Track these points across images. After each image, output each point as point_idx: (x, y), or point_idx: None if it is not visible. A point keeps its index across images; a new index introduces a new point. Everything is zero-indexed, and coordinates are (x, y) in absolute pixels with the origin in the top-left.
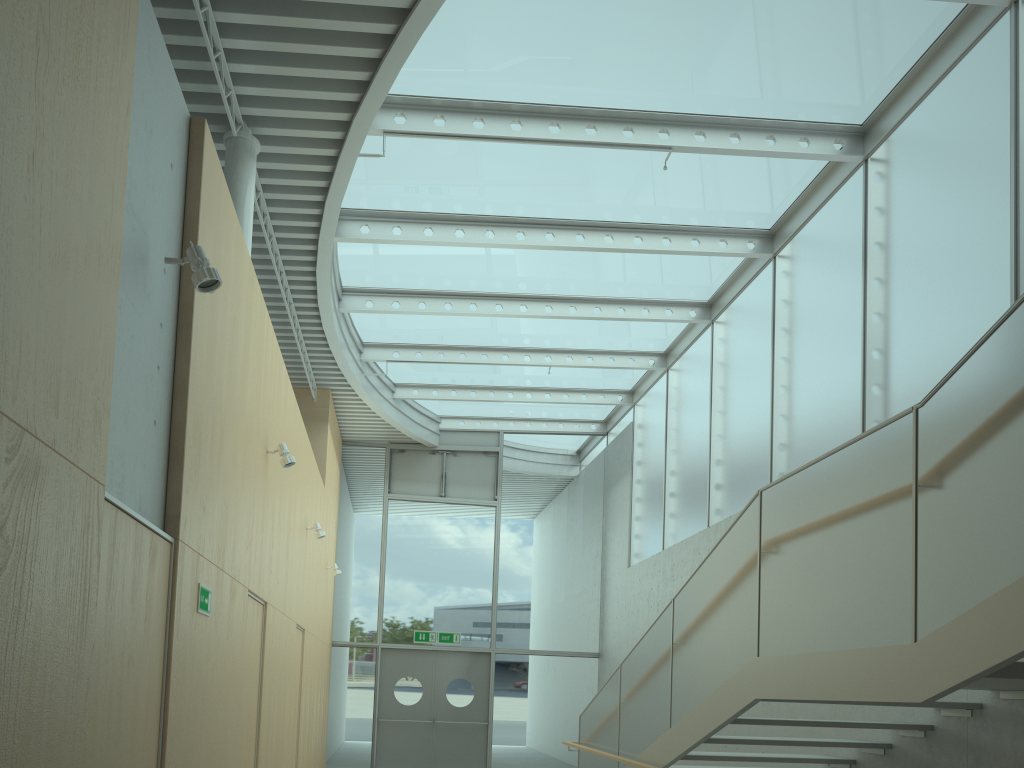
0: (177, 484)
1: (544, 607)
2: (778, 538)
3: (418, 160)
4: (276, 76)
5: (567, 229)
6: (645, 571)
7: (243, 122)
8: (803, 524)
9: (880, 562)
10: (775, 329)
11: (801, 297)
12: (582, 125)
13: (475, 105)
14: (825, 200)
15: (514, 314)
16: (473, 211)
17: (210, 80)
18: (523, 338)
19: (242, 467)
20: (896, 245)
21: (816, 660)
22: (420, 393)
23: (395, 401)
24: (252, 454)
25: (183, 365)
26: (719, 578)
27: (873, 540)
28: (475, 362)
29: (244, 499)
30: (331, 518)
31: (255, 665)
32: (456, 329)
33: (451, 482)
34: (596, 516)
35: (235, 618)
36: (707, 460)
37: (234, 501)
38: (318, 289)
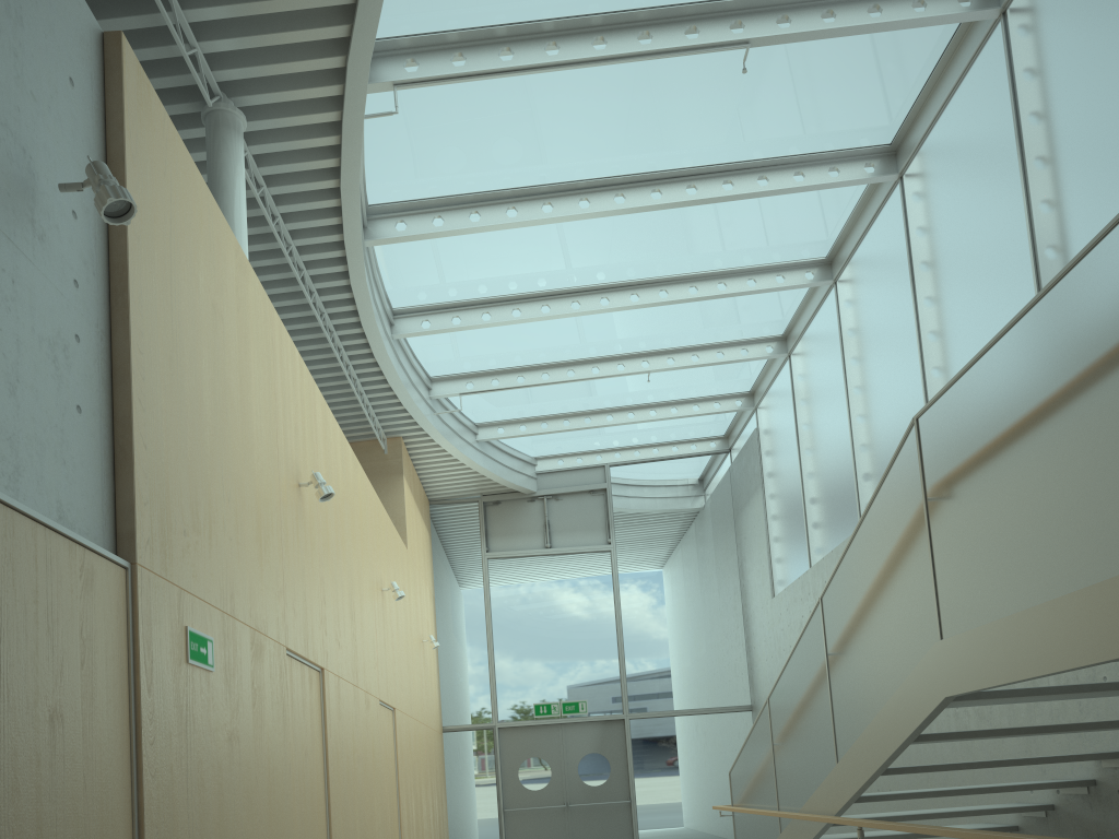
0: (128, 492)
1: (680, 659)
2: (949, 472)
3: (446, 123)
4: (246, 21)
5: (639, 186)
6: (792, 597)
7: (222, 93)
8: (982, 439)
9: (1109, 450)
10: (913, 264)
11: (941, 213)
12: (633, 34)
13: (499, 32)
14: (956, 83)
15: (594, 309)
16: (523, 182)
17: (170, 40)
18: (612, 343)
19: (255, 494)
20: (1060, 102)
21: (1027, 621)
22: (506, 431)
23: (479, 444)
24: (272, 482)
25: (122, 341)
26: (876, 552)
27: (1093, 422)
28: (561, 380)
29: (264, 535)
30: (422, 585)
31: (314, 743)
32: (532, 343)
33: (556, 530)
34: (729, 547)
35: (266, 680)
36: (849, 447)
37: (244, 534)
38: (358, 307)
